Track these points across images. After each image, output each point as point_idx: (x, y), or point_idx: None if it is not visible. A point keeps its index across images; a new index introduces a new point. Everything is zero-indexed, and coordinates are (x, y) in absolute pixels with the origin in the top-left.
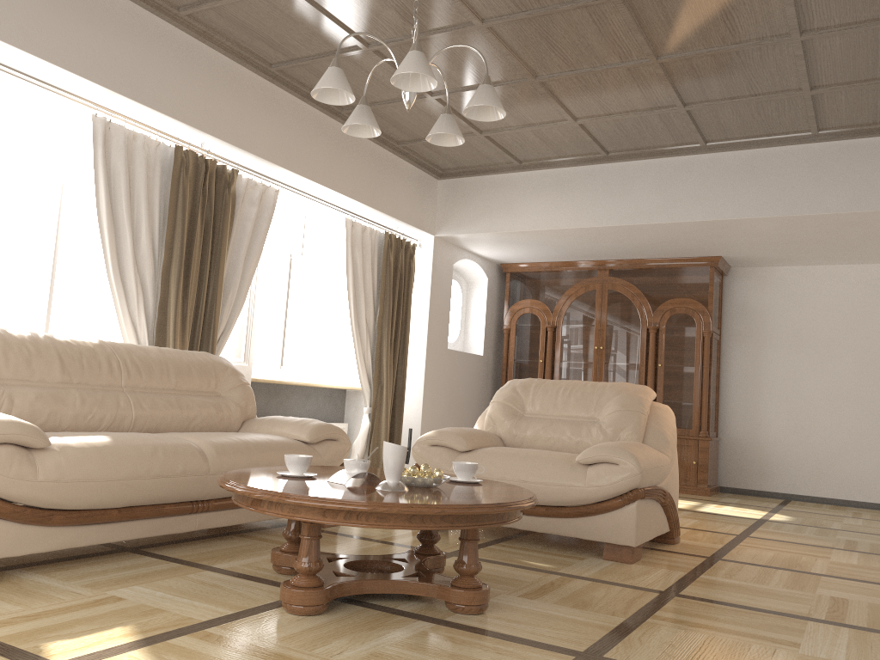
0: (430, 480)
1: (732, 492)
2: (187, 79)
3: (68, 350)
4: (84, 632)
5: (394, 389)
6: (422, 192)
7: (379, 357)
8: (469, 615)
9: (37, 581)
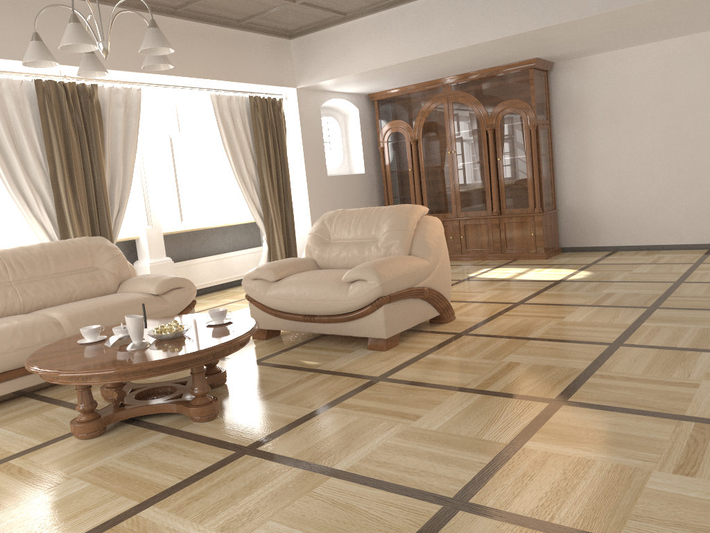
0: (169, 335)
1: (572, 251)
2: (26, 25)
3: None
4: None
5: (284, 218)
6: (276, 55)
7: (265, 197)
8: (202, 423)
9: None
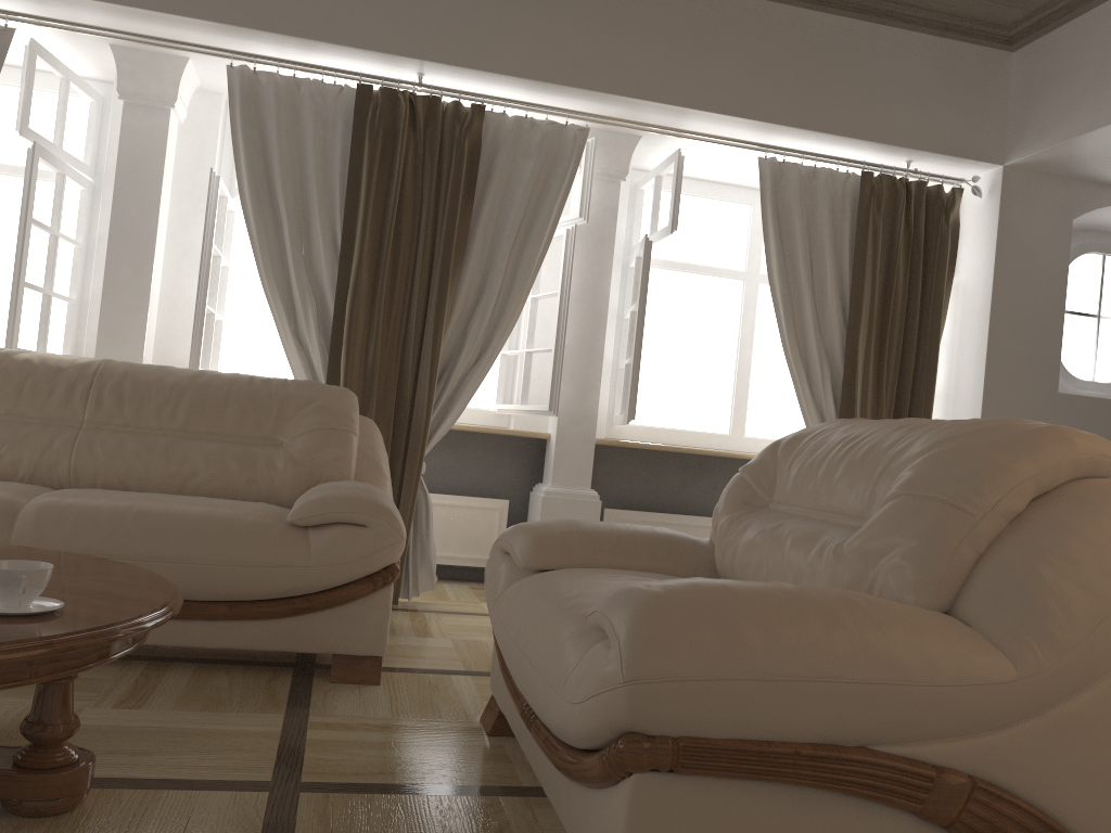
0: None
1: None
2: None
3: (12, 369)
4: None
5: None
6: (958, 84)
7: (851, 408)
8: None
9: None
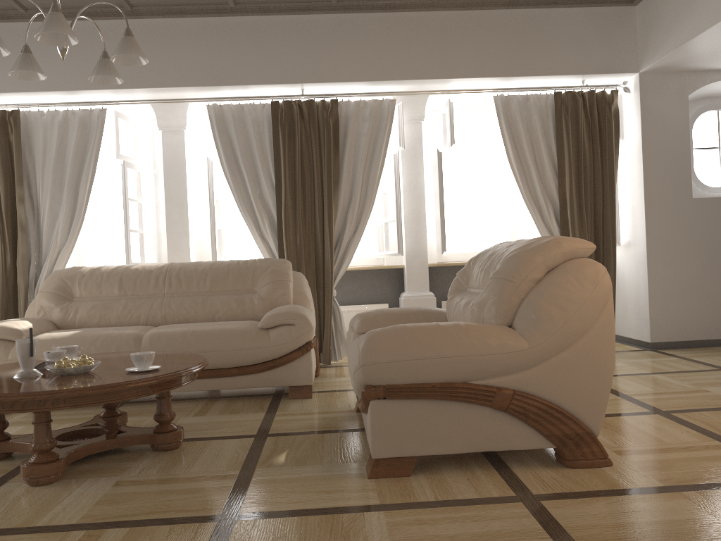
0: (50, 370)
1: None
2: (261, 50)
3: (130, 274)
4: None
5: (601, 256)
6: (604, 31)
7: (567, 226)
8: (26, 485)
9: (15, 416)
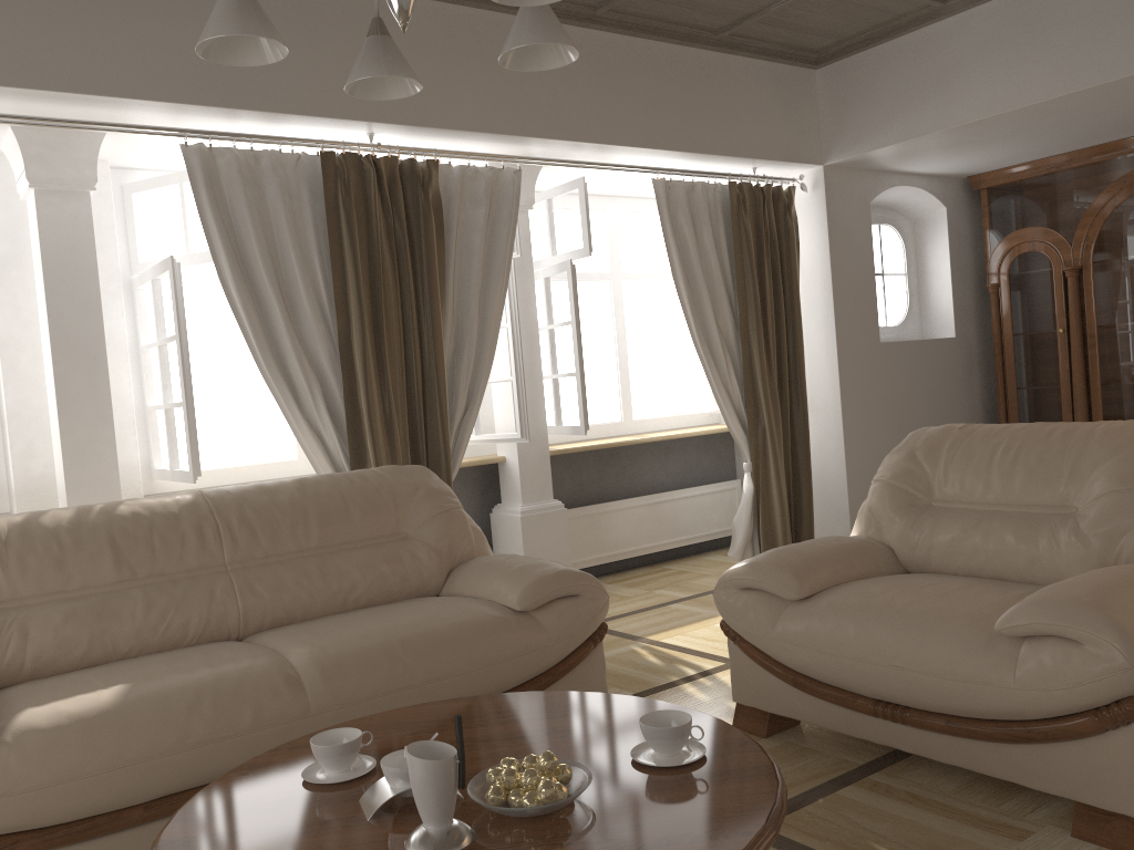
0: (527, 811)
1: None
2: (309, 46)
3: (130, 527)
4: None
5: (789, 427)
6: (786, 100)
7: (752, 384)
8: None
9: None
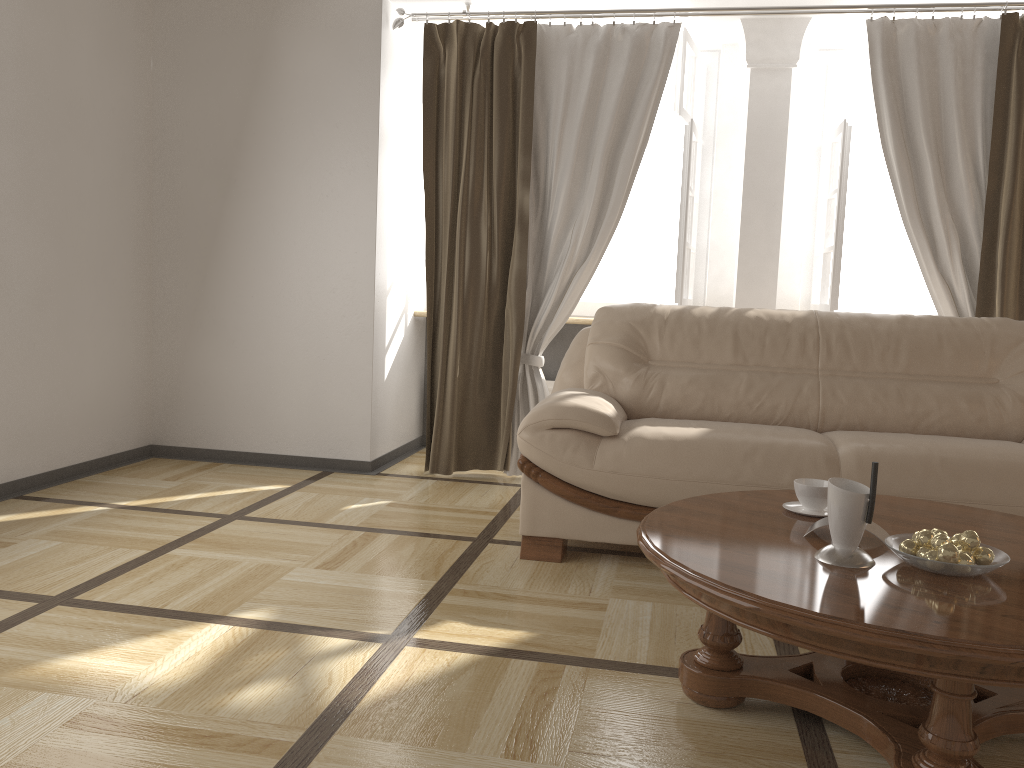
0: (922, 562)
1: None
2: None
3: (750, 327)
4: (494, 623)
5: None
6: None
7: None
8: None
9: (597, 570)
